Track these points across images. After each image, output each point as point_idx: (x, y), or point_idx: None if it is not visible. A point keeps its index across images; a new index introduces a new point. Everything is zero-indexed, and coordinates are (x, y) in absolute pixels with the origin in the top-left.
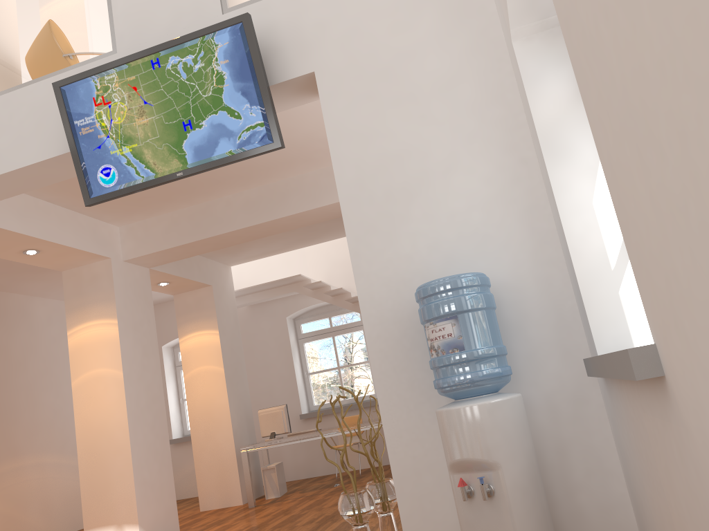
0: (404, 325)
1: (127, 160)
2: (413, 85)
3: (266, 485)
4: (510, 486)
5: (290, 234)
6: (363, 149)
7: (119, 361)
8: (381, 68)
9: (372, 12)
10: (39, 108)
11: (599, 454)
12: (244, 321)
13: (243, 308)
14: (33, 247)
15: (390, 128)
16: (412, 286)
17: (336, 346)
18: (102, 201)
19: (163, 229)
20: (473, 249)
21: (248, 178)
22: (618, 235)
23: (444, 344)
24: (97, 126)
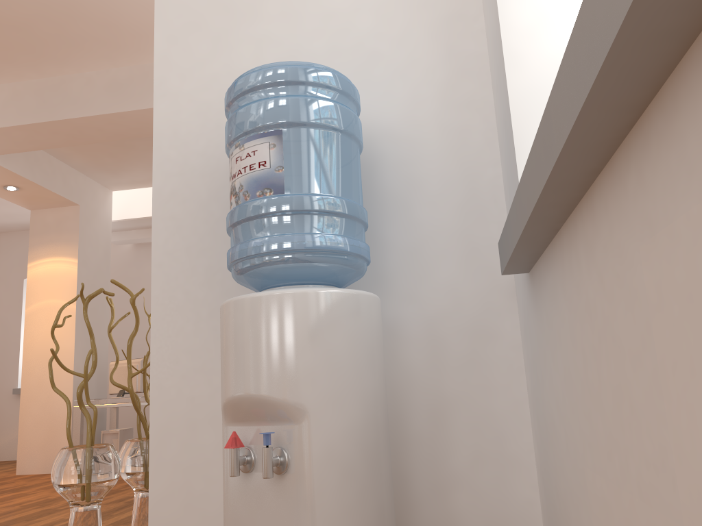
0: (217, 181)
1: None
2: None
3: None
4: (320, 456)
5: None
6: None
7: None
8: None
9: None
10: None
11: (501, 428)
12: (126, 263)
13: (127, 248)
14: None
15: None
16: None
17: None
18: None
19: (0, 102)
20: (351, 73)
21: (114, 46)
22: None
23: (251, 181)
24: None
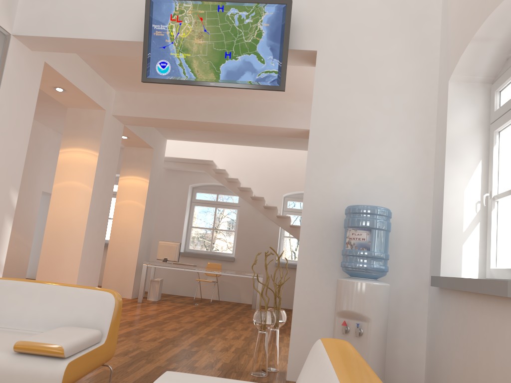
0: (326, 224)
1: (180, 62)
2: (375, 82)
3: (150, 290)
4: (373, 333)
5: (219, 132)
6: (333, 110)
7: (92, 181)
8: (359, 64)
9: (364, 28)
10: (123, 4)
11: (416, 330)
12: None
13: None
14: (63, 87)
15: (354, 103)
16: (338, 202)
17: (216, 214)
18: (154, 82)
19: (147, 103)
20: (381, 193)
21: (218, 90)
22: (472, 214)
23: (358, 243)
24: (167, 33)
